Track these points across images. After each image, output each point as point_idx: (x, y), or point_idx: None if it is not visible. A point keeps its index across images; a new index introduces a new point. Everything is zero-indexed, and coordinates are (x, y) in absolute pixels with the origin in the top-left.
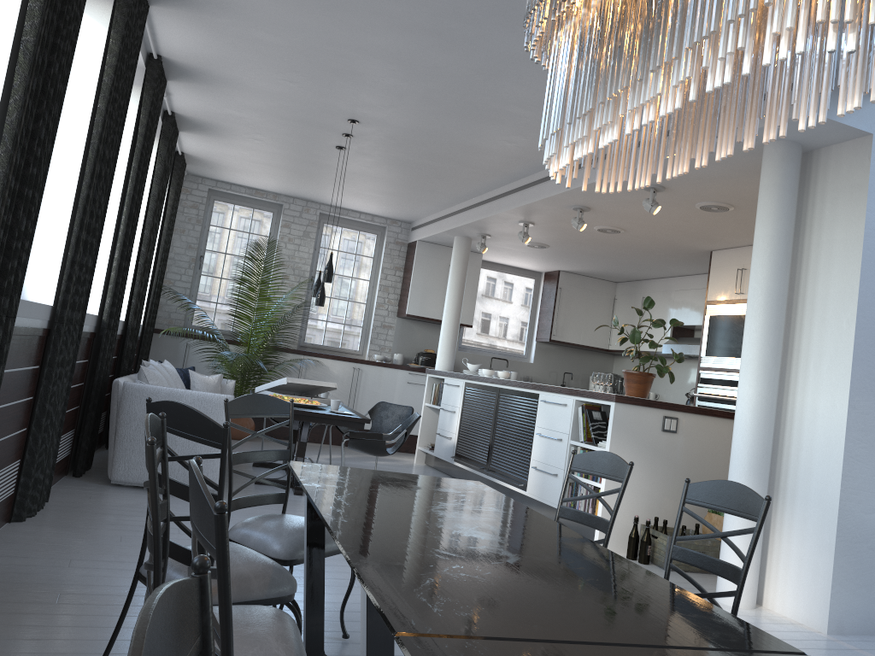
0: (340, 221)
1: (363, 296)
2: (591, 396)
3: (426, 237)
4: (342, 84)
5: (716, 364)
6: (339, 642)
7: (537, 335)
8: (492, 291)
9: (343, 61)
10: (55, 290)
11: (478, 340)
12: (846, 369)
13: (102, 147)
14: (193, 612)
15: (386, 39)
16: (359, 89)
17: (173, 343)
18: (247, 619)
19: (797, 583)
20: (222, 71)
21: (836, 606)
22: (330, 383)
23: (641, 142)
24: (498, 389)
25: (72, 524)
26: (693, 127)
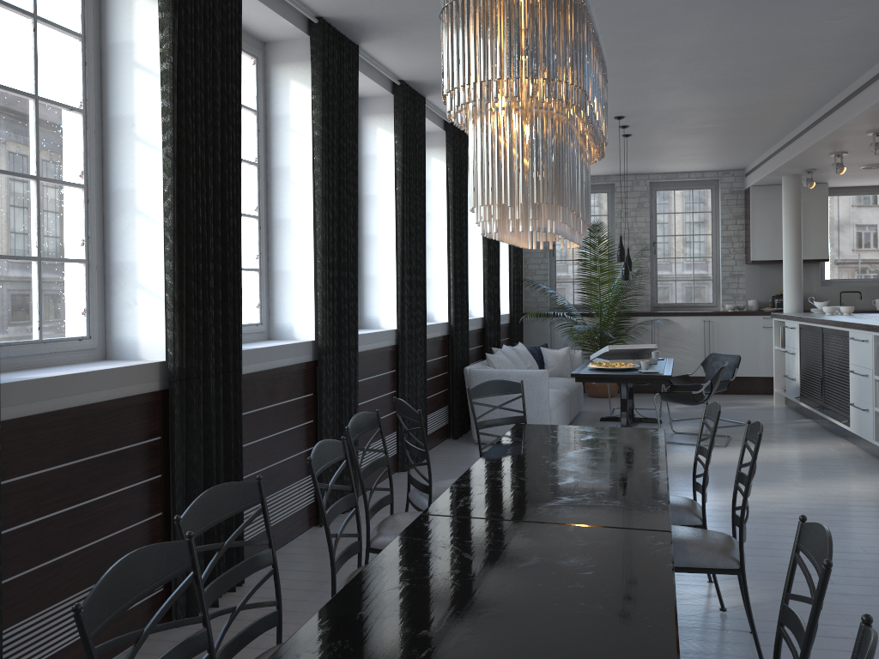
0: (671, 185)
1: (707, 251)
2: None
3: (756, 182)
4: None
5: None
6: None
7: None
8: (853, 217)
9: None
10: (396, 318)
11: (845, 271)
12: None
13: (407, 214)
14: (253, 491)
15: None
16: None
17: (540, 323)
18: None
19: None
20: None
21: None
22: (649, 345)
23: None
24: (821, 329)
25: (435, 472)
26: None
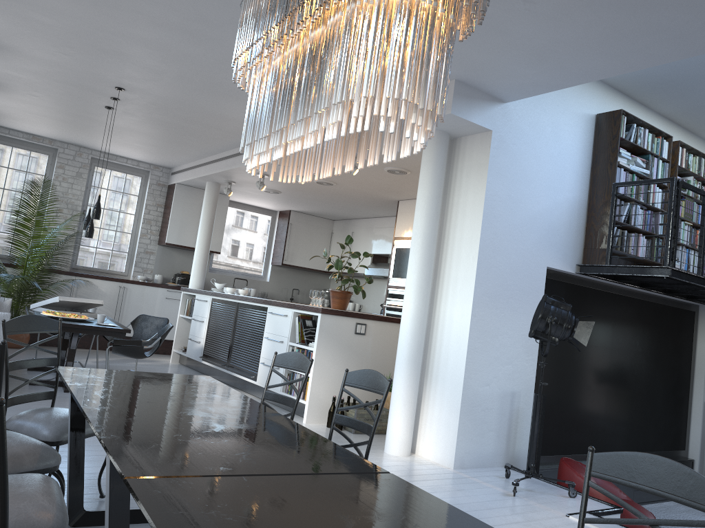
0: (110, 165)
1: (129, 227)
2: (305, 309)
3: (183, 181)
4: (109, 60)
5: (399, 283)
6: (97, 501)
7: (272, 260)
8: (237, 225)
9: (111, 44)
10: None
11: (226, 263)
12: (471, 290)
13: None
14: None
15: (146, 31)
16: (124, 65)
17: None
18: (19, 483)
19: (437, 436)
20: (2, 40)
21: (460, 449)
22: (97, 301)
23: (307, 151)
24: (237, 304)
25: None
26: (335, 147)
